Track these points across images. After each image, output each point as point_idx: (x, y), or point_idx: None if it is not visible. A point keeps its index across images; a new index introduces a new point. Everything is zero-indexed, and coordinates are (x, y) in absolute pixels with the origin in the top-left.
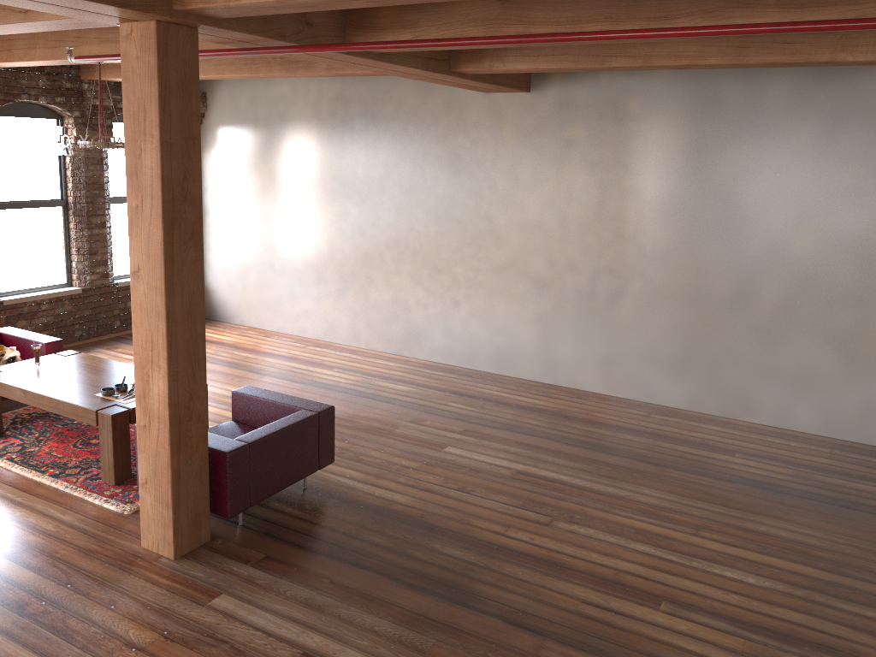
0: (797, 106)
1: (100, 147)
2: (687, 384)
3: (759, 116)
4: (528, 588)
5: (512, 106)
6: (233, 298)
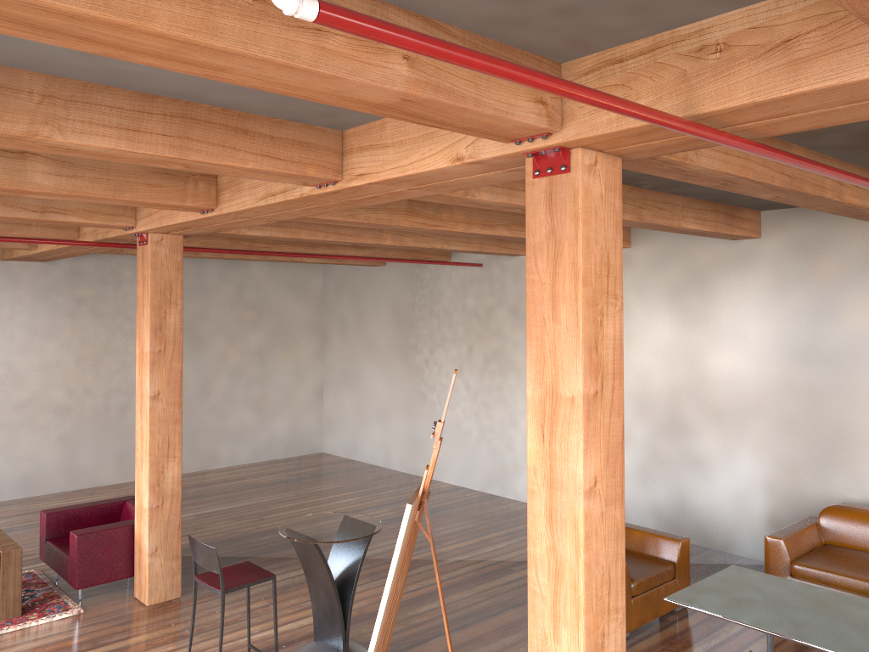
0: (223, 277)
1: None
2: None
3: (204, 282)
4: None
5: (28, 272)
6: None
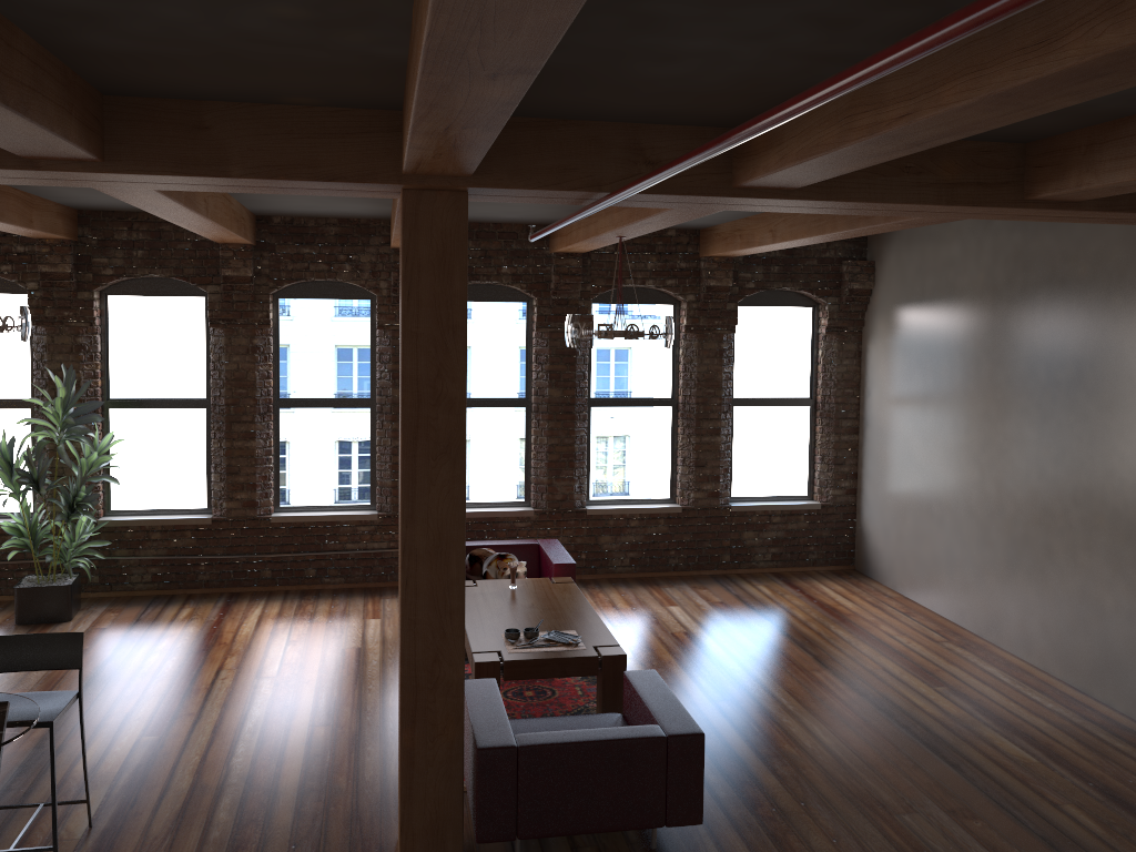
0: None
1: (593, 337)
2: None
3: None
4: None
5: None
6: (887, 548)
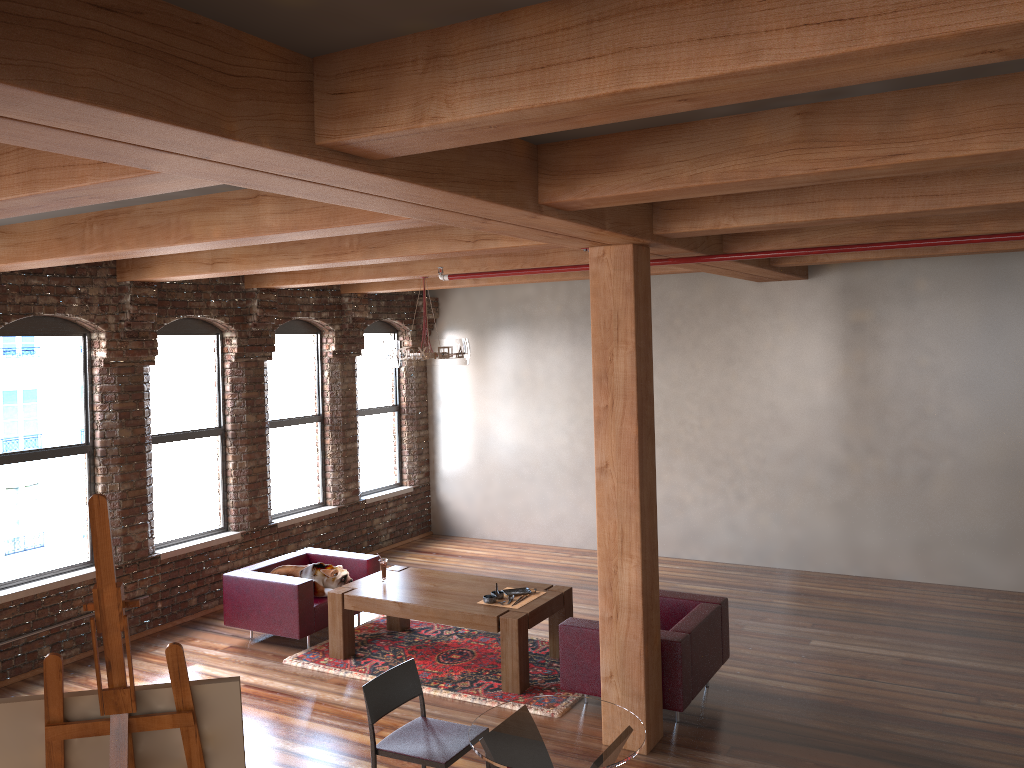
0: None
1: (438, 357)
2: (1017, 564)
3: None
4: (1009, 758)
5: (789, 293)
6: (472, 509)
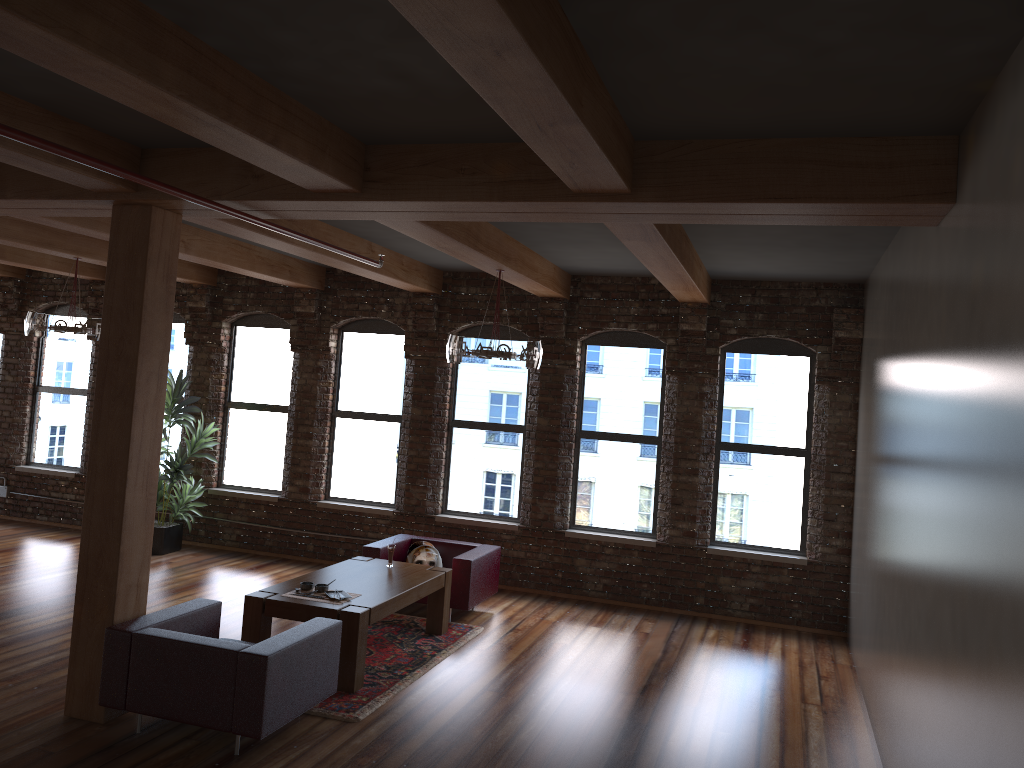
0: None
1: (452, 352)
2: None
3: None
4: None
5: (947, 242)
6: (853, 613)
